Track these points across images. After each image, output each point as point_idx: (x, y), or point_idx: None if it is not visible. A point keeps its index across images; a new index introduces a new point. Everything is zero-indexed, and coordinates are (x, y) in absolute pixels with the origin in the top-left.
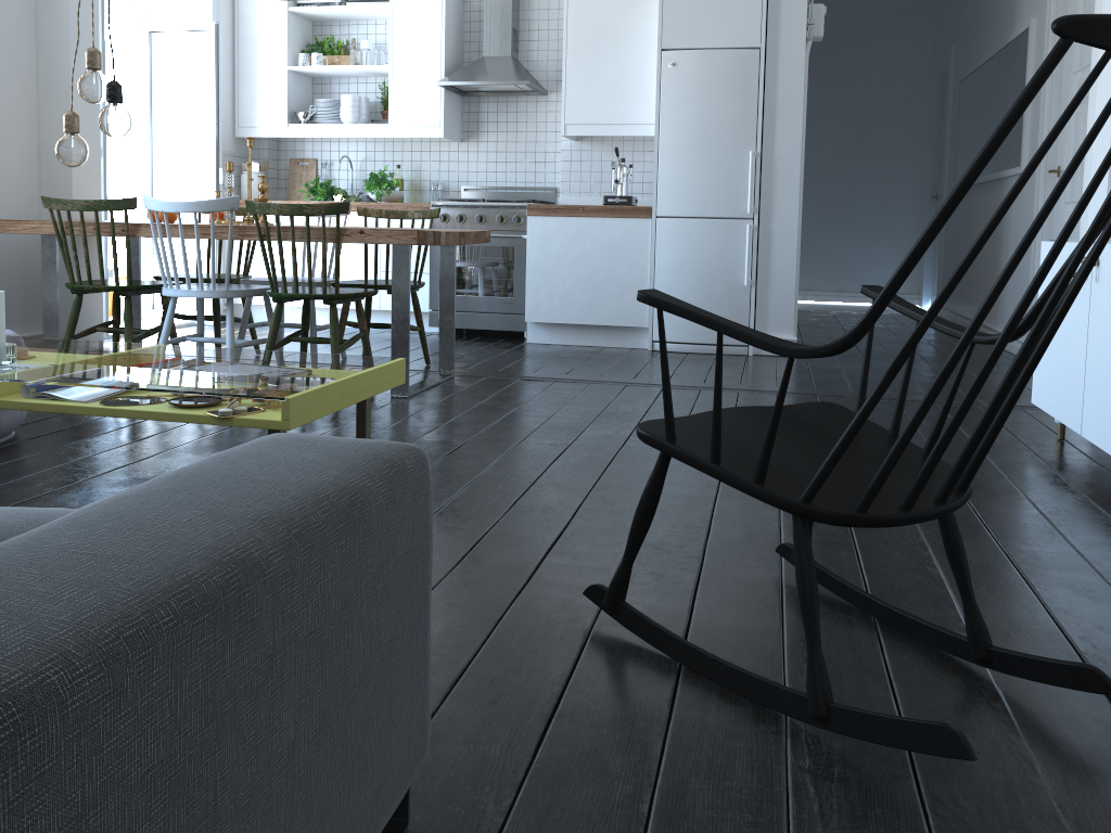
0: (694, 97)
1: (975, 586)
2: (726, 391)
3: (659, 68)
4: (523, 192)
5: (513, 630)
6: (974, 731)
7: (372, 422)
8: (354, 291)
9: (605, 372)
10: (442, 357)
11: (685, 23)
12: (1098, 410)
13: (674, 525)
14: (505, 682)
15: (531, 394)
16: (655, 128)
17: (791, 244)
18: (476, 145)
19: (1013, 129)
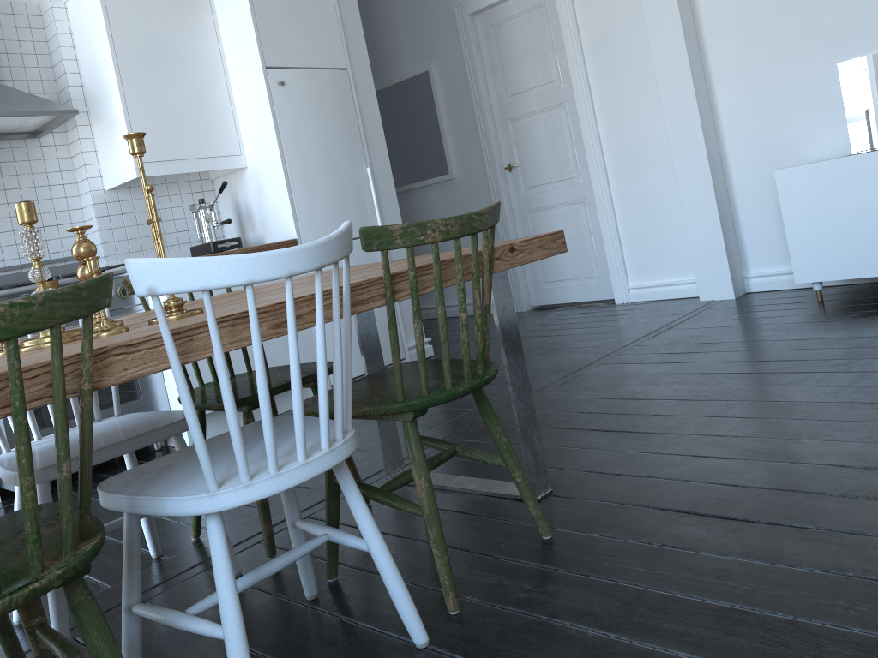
0: (310, 117)
1: None
2: (594, 367)
3: (268, 87)
4: None
5: None
6: None
7: (738, 501)
8: (439, 364)
9: (447, 407)
10: (387, 452)
11: (281, 40)
12: None
13: None
14: None
15: (562, 431)
16: (280, 152)
17: (404, 252)
18: None
19: (421, 150)
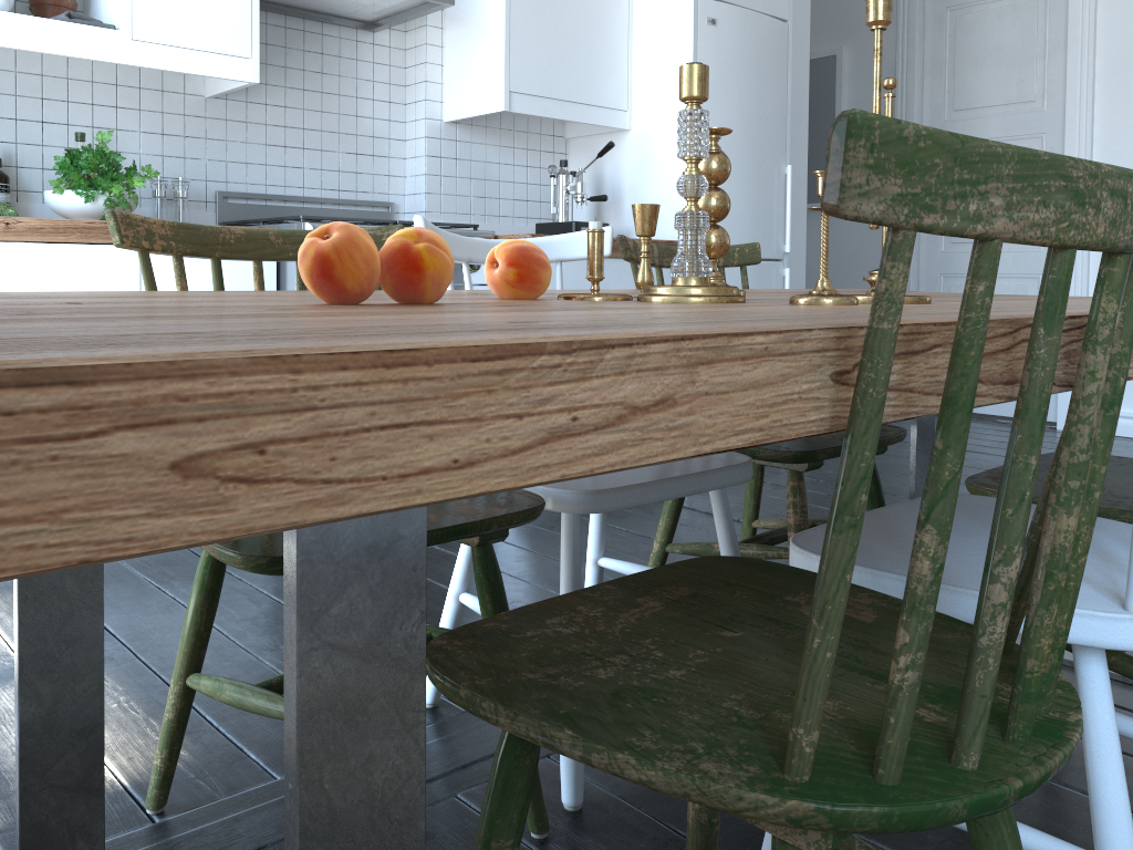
0: (736, 77)
1: None
2: None
3: (696, 23)
4: (340, 209)
5: None
6: None
7: None
8: None
9: None
10: None
11: None
12: None
13: None
14: None
15: None
16: None
17: None
18: (245, 109)
19: None
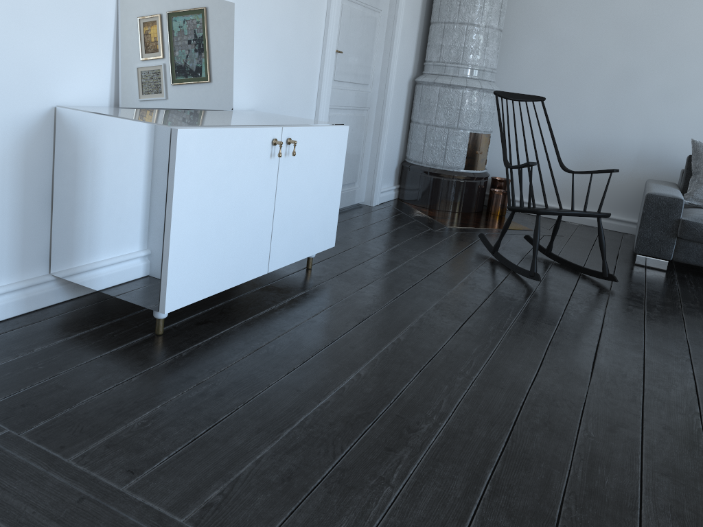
0: None
1: (462, 269)
2: None
3: None
4: None
5: (637, 287)
6: (508, 252)
7: None
8: None
9: None
10: None
11: None
12: (288, 241)
13: (584, 313)
14: (631, 278)
15: None
16: None
17: None
18: None
19: None
